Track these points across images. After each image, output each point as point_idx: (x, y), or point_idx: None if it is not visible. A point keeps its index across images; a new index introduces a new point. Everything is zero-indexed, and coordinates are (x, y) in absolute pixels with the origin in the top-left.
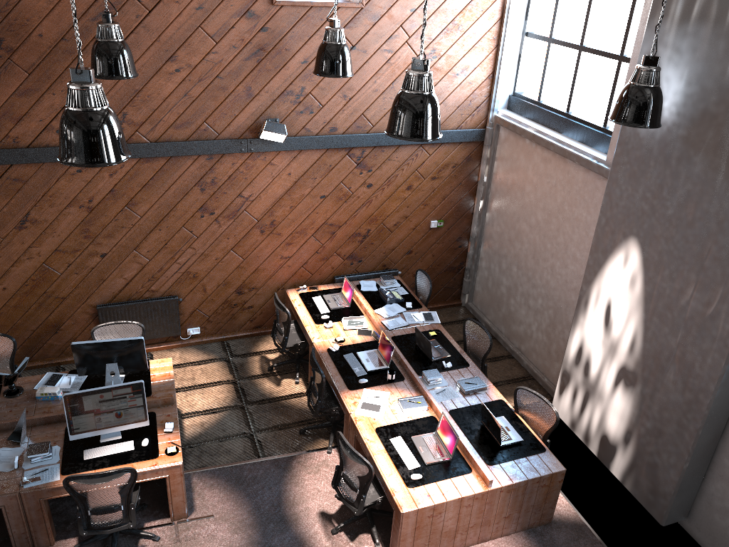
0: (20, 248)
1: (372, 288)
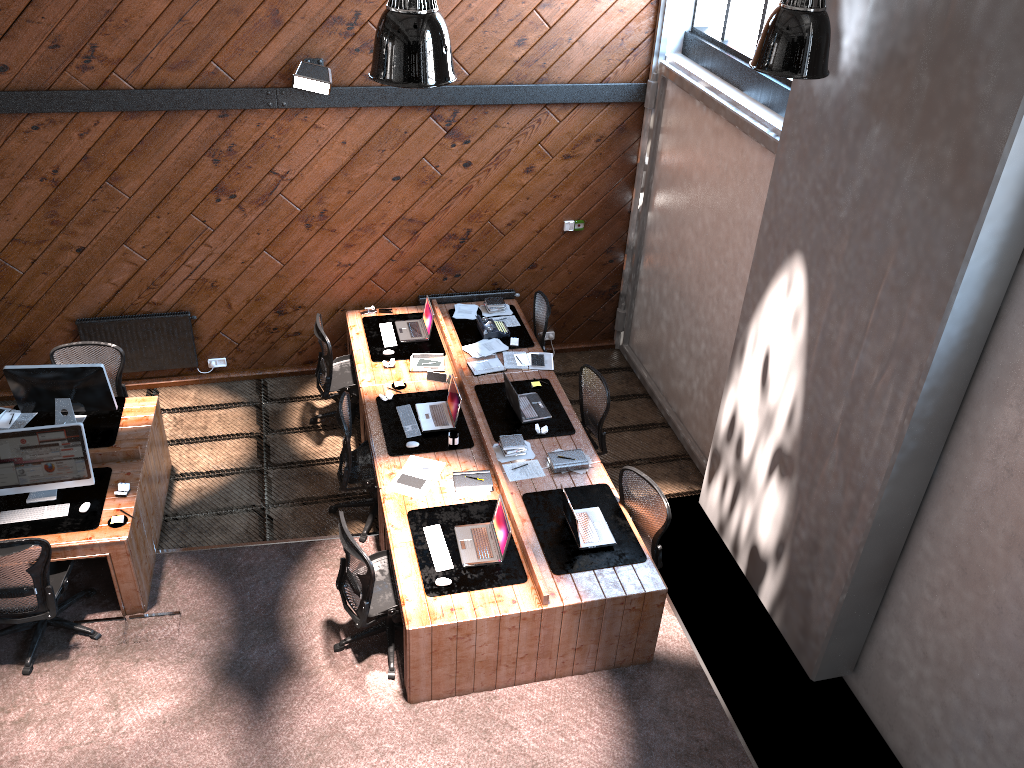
0: None
1: (470, 315)
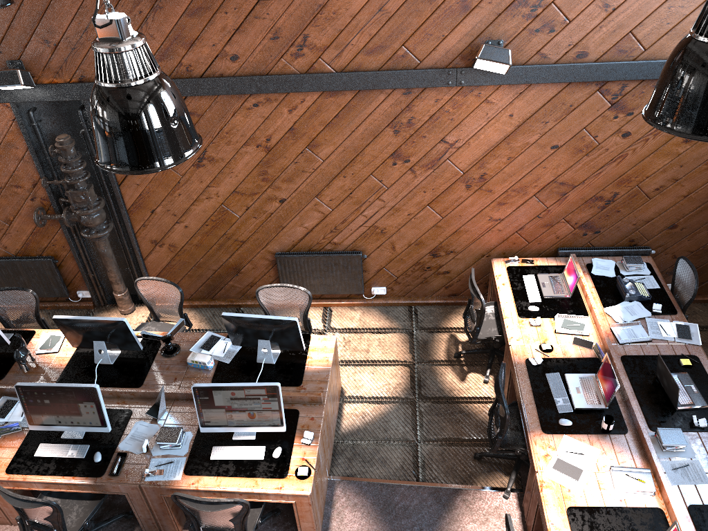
0: (198, 187)
1: (608, 271)
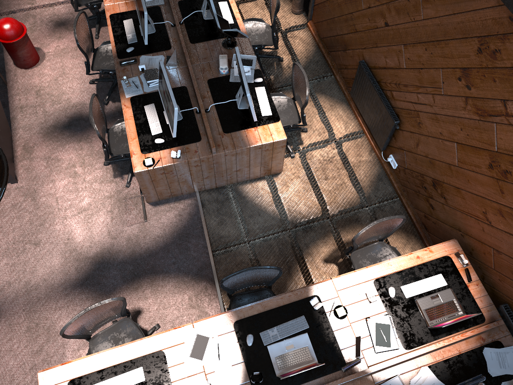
0: None
1: (496, 367)
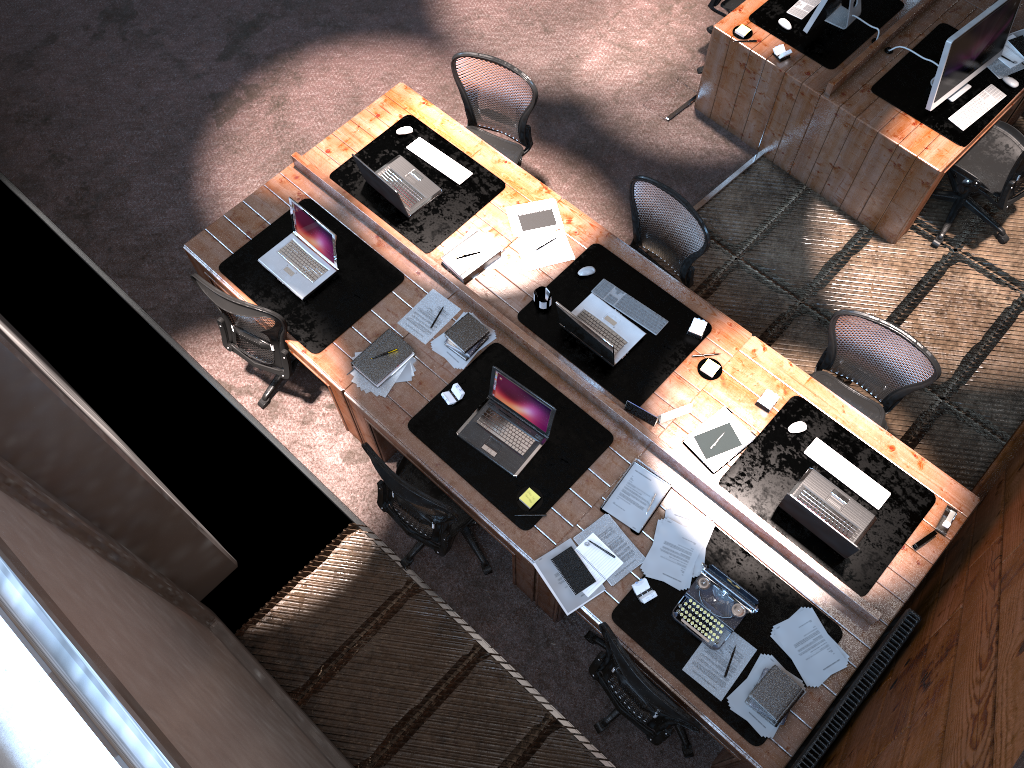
0: None
1: (790, 638)
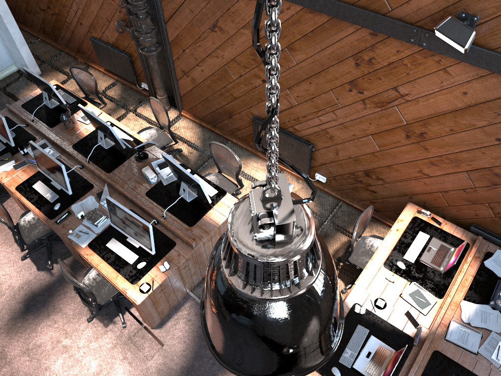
0: (211, 46)
1: (500, 270)
